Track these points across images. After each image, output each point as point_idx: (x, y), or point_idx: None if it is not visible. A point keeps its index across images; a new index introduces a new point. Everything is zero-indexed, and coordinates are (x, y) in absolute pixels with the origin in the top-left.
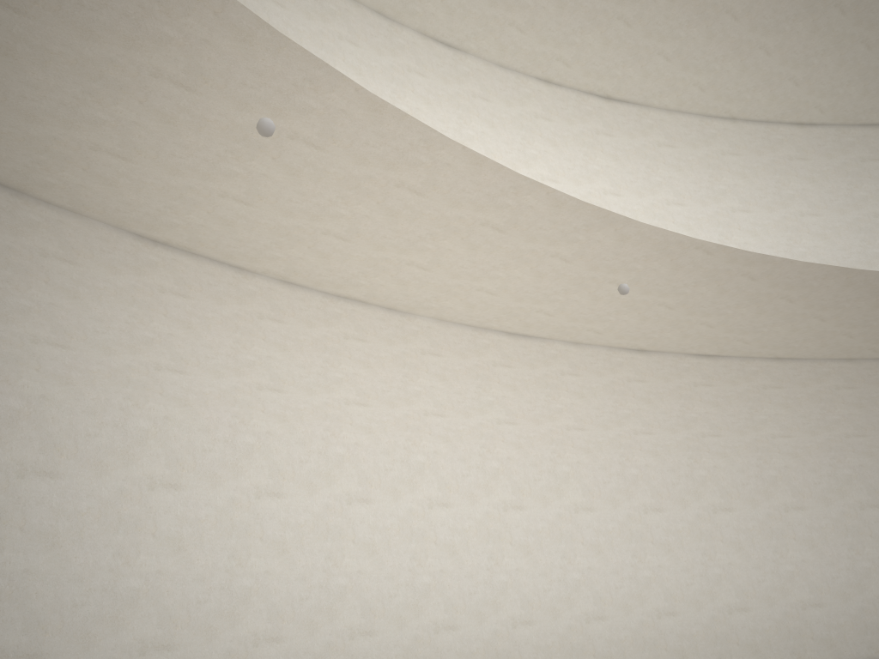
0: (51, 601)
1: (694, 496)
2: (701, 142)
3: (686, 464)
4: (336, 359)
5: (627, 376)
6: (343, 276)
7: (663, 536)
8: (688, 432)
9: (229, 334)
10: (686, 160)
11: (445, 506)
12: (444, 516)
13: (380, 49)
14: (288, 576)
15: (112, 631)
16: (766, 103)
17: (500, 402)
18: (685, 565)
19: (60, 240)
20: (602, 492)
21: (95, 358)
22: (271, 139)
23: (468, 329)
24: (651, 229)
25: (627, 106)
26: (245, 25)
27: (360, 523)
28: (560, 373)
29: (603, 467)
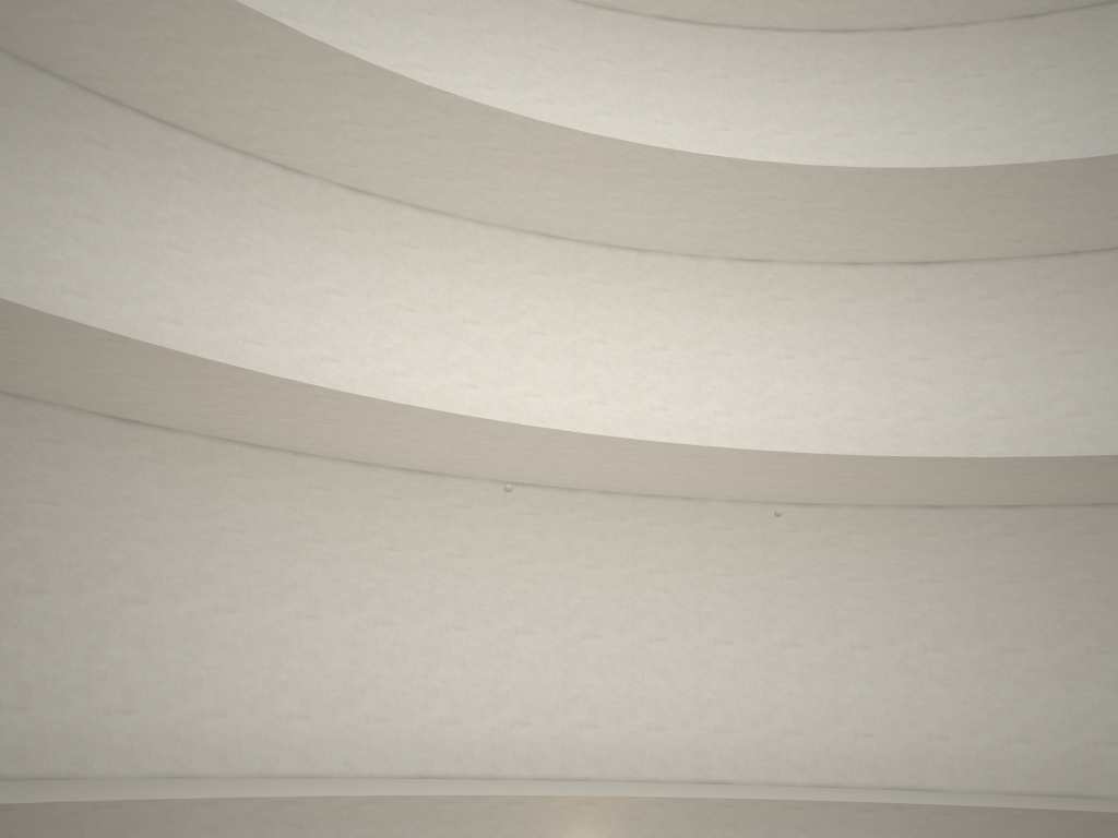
0: (463, 694)
1: (980, 637)
2: (1031, 286)
3: (975, 609)
4: (642, 540)
5: (918, 530)
6: (639, 487)
7: (942, 672)
8: (980, 580)
9: (564, 534)
10: (1010, 309)
11: (728, 643)
12: (726, 650)
13: (688, 286)
14: (603, 688)
15: (495, 713)
16: (1102, 237)
17: (784, 561)
18: (963, 697)
19: (462, 496)
20: (880, 633)
21: (483, 561)
22: (547, 449)
23: (757, 504)
24: (827, 455)
25: (944, 266)
26: (507, 424)
27: (657, 655)
28: (846, 533)
29: (884, 612)
